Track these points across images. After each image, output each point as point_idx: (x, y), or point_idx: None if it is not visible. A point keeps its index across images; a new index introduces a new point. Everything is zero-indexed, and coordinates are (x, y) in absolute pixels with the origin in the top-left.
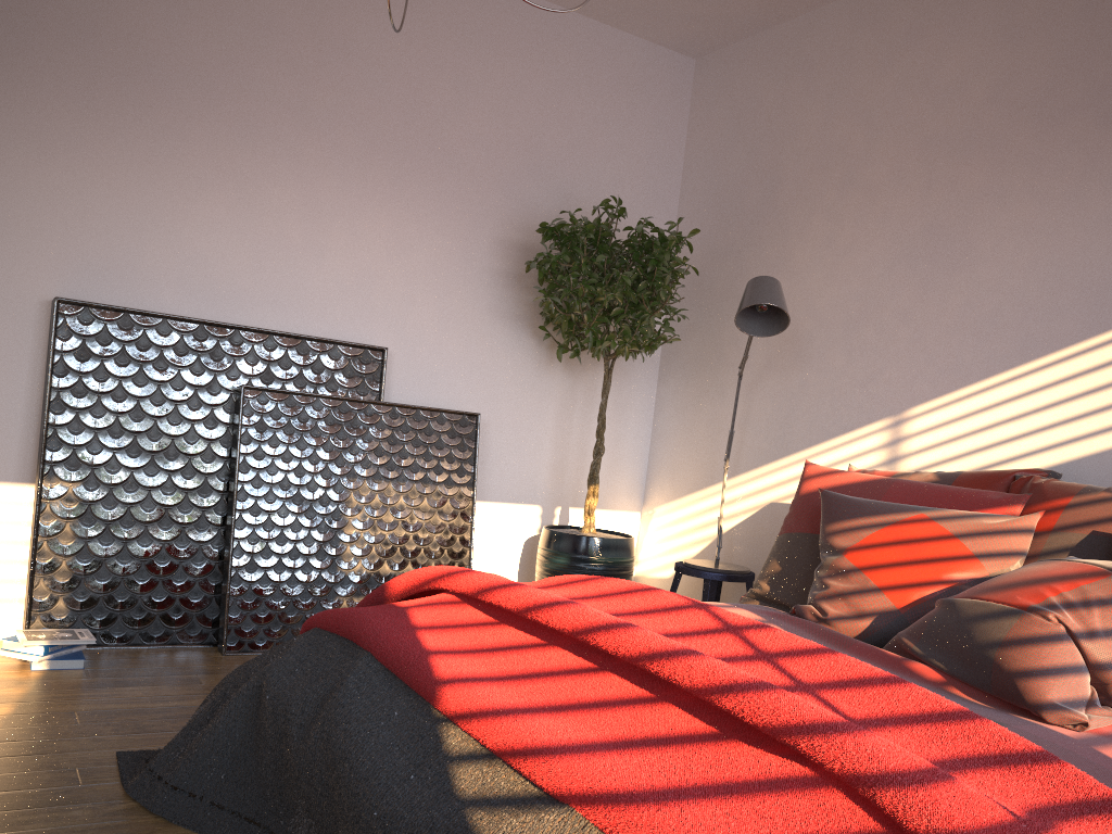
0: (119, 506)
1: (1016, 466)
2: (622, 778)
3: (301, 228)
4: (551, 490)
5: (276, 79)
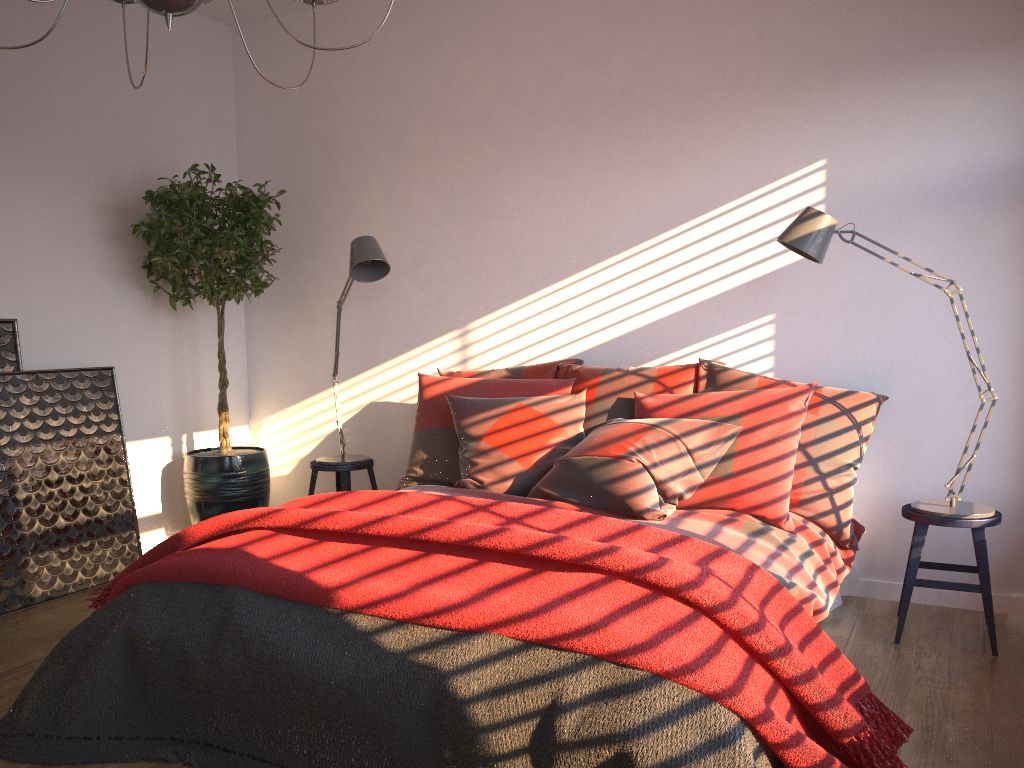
0: None
1: (552, 357)
2: (514, 607)
3: None
4: (176, 421)
5: None
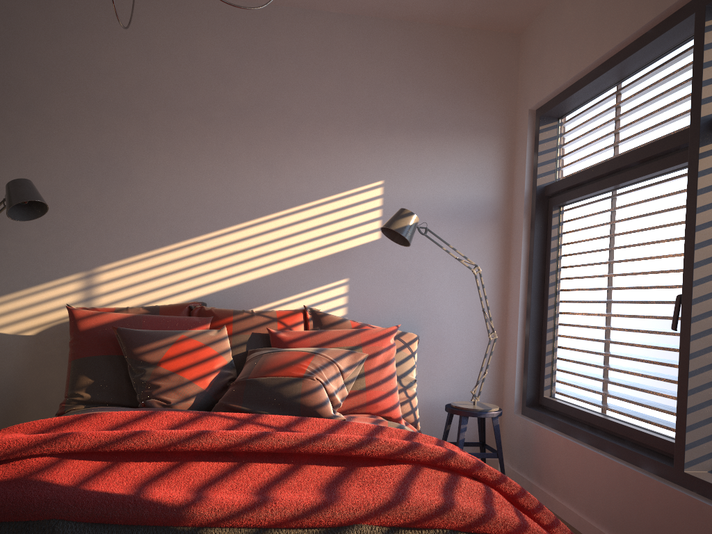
0: None
1: (174, 299)
2: (374, 499)
3: None
4: None
5: None
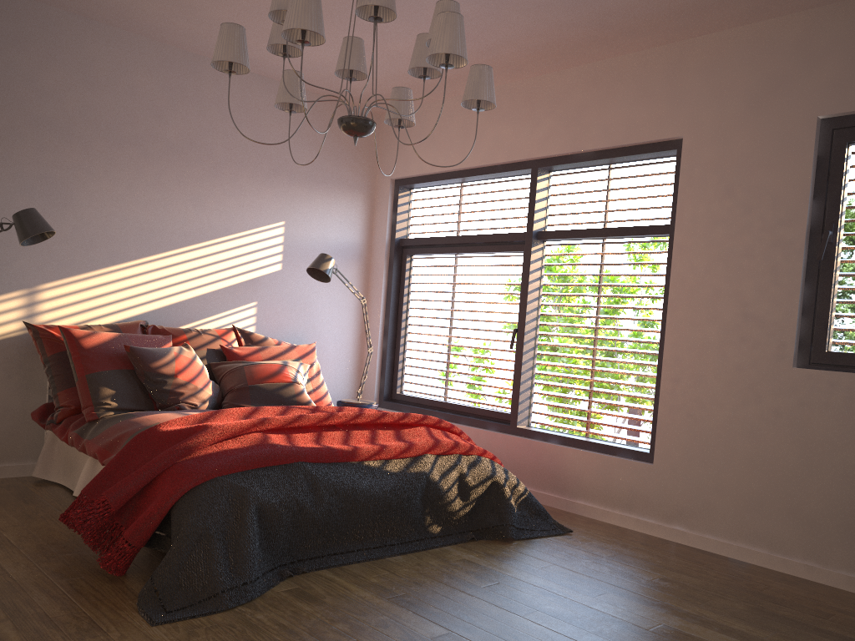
0: None
1: (113, 317)
2: (427, 441)
3: None
4: None
5: None
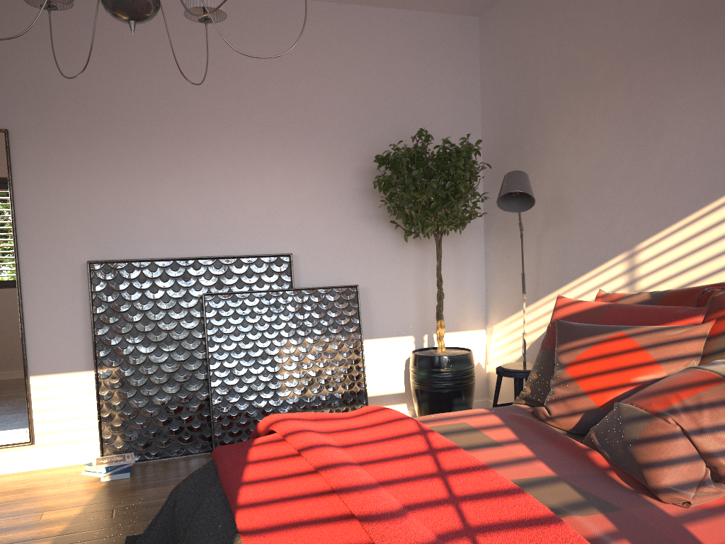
0: (143, 377)
1: (713, 279)
2: None
3: (227, 189)
4: (418, 324)
5: (197, 101)
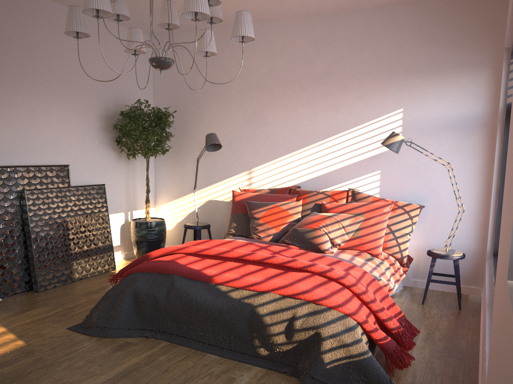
0: None
1: (287, 184)
2: (279, 283)
3: (28, 121)
4: (126, 206)
5: (10, 61)
